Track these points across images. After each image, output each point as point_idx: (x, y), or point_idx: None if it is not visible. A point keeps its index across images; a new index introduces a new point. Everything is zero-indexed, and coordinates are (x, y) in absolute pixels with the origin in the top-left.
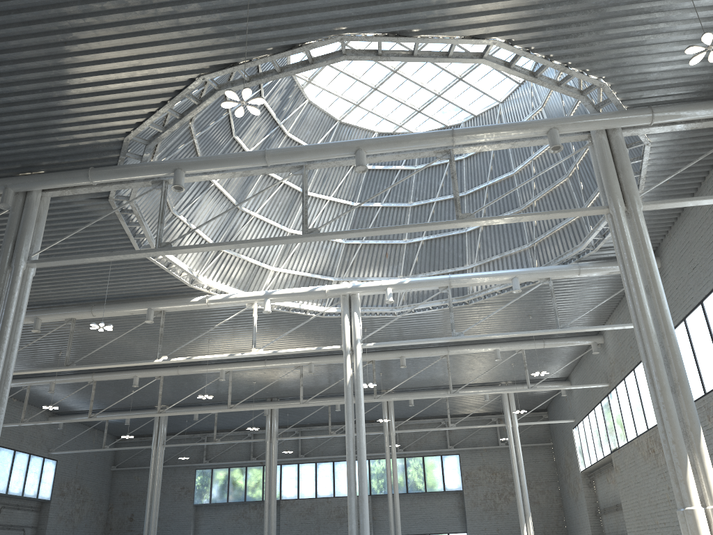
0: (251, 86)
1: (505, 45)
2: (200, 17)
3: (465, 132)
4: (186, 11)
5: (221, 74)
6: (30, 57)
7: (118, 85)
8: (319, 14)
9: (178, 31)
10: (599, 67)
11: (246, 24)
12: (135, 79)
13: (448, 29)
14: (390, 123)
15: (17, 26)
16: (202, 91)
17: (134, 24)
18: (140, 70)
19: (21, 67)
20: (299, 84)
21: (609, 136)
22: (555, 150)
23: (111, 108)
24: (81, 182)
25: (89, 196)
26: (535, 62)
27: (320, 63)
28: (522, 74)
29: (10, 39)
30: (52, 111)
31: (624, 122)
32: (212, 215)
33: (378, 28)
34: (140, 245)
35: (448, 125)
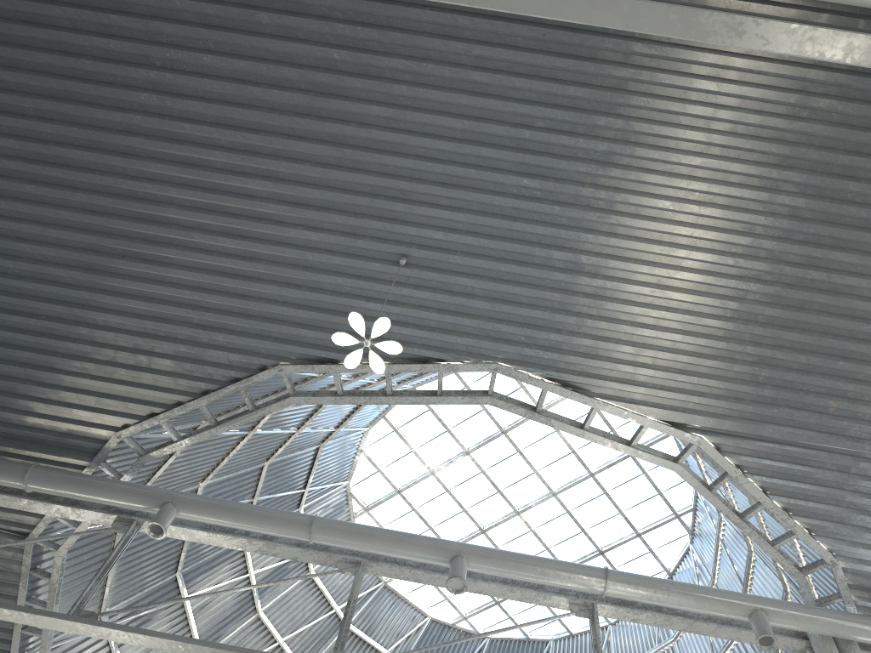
0: (341, 403)
1: (713, 451)
2: (322, 277)
3: (625, 577)
4: (307, 264)
5: (308, 370)
6: (62, 262)
7: (157, 342)
8: (480, 322)
9: (282, 288)
10: (834, 530)
11: (378, 306)
12: (184, 342)
13: (642, 402)
14: (451, 609)
15: (75, 211)
16: (241, 439)
17: (230, 259)
18: (199, 329)
19: (40, 274)
20: (352, 509)
21: (842, 652)
22: (763, 646)
23: (124, 378)
24: (9, 480)
25: (0, 522)
26: (669, 576)
27: (453, 397)
28: (726, 507)
29: (53, 227)
30: (39, 353)
31: (867, 631)
32: (155, 651)
33: (549, 370)
34: (21, 651)
35: (531, 637)
